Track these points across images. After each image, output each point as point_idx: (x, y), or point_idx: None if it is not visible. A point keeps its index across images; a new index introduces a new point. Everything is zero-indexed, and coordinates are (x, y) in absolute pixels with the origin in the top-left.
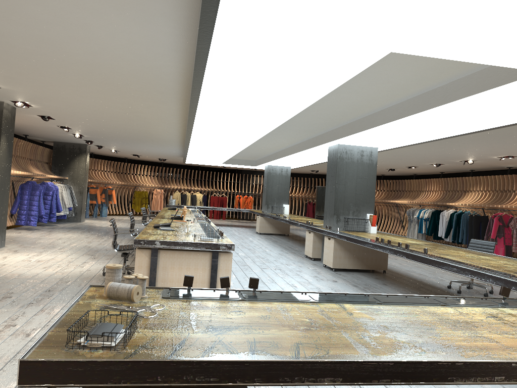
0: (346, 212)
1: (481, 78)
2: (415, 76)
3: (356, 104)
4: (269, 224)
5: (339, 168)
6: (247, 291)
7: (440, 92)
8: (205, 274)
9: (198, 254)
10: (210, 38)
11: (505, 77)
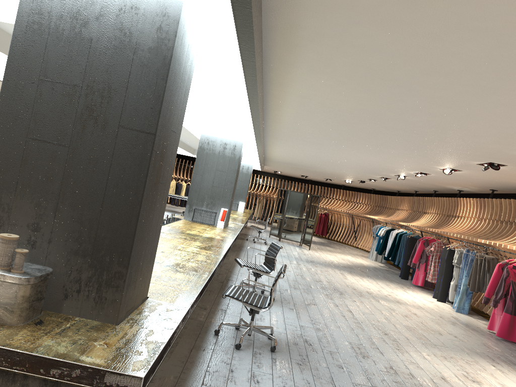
0: (199, 203)
1: None
2: None
3: None
4: None
5: (199, 158)
6: None
7: None
8: None
9: None
10: None
11: None
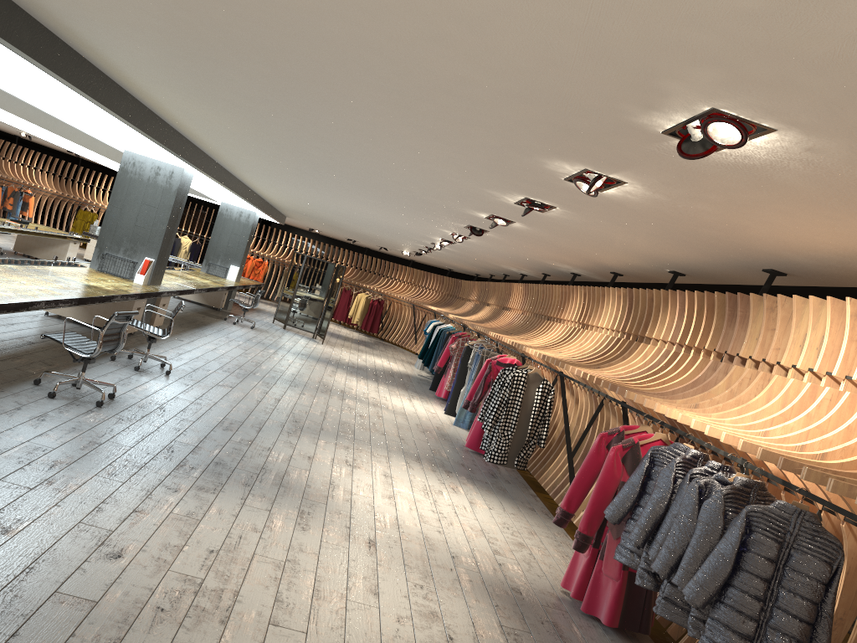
0: (115, 247)
1: None
2: None
3: None
4: None
5: (118, 185)
6: None
7: None
8: None
9: None
10: None
11: None
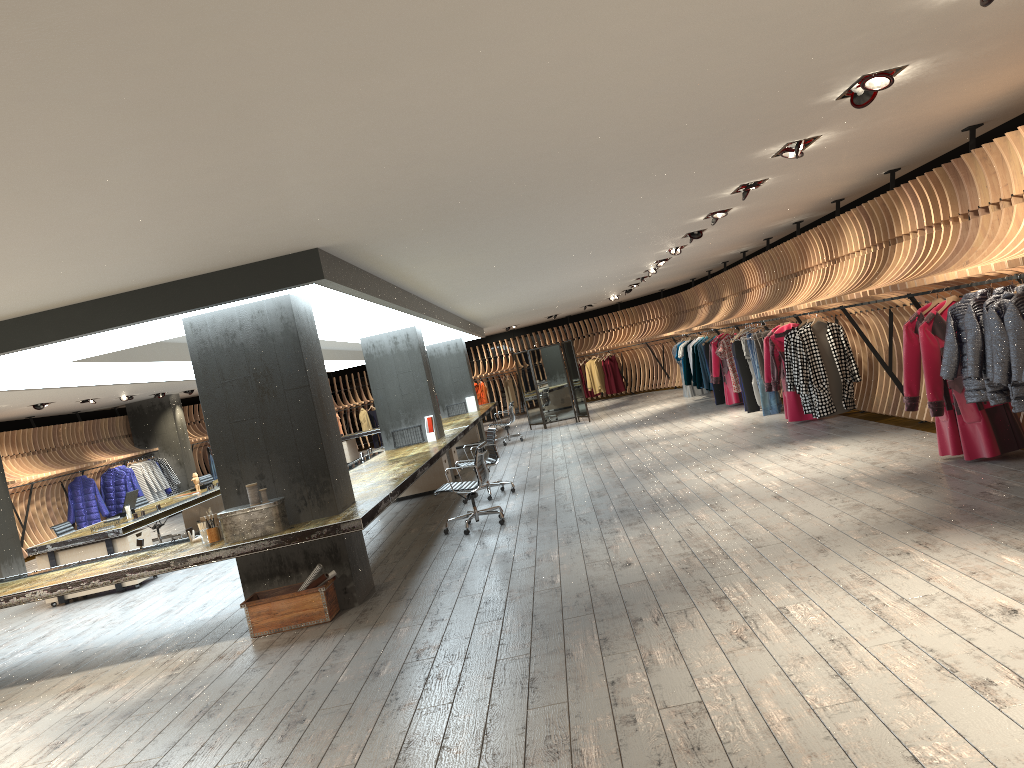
0: (396, 423)
1: None
2: None
3: None
4: None
5: (371, 369)
6: None
7: None
8: None
9: (95, 546)
10: None
11: None
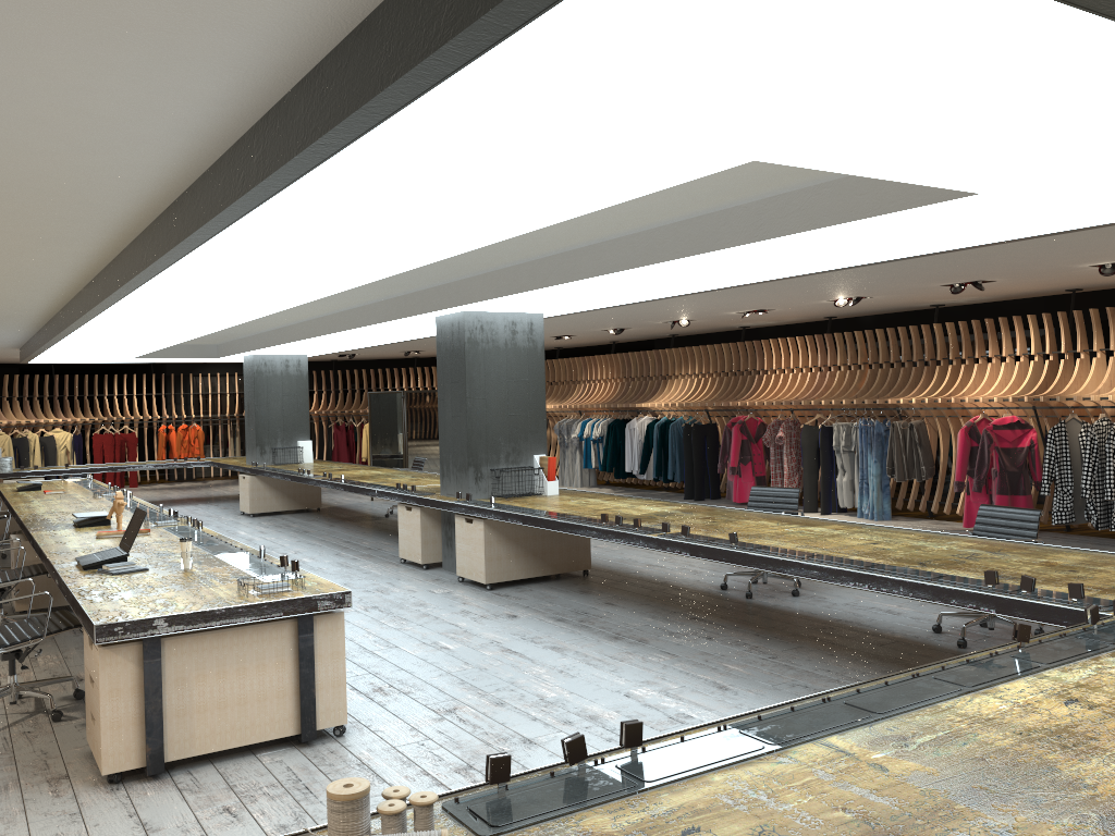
0: (492, 457)
1: (840, 195)
2: (709, 188)
3: (546, 236)
4: (273, 491)
5: (471, 365)
6: (617, 756)
7: (741, 217)
8: (285, 673)
9: (263, 631)
10: (371, 126)
11: (897, 197)
